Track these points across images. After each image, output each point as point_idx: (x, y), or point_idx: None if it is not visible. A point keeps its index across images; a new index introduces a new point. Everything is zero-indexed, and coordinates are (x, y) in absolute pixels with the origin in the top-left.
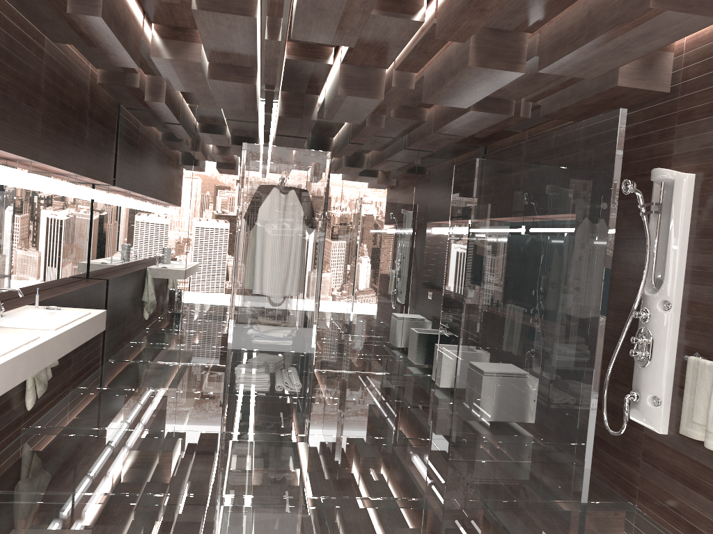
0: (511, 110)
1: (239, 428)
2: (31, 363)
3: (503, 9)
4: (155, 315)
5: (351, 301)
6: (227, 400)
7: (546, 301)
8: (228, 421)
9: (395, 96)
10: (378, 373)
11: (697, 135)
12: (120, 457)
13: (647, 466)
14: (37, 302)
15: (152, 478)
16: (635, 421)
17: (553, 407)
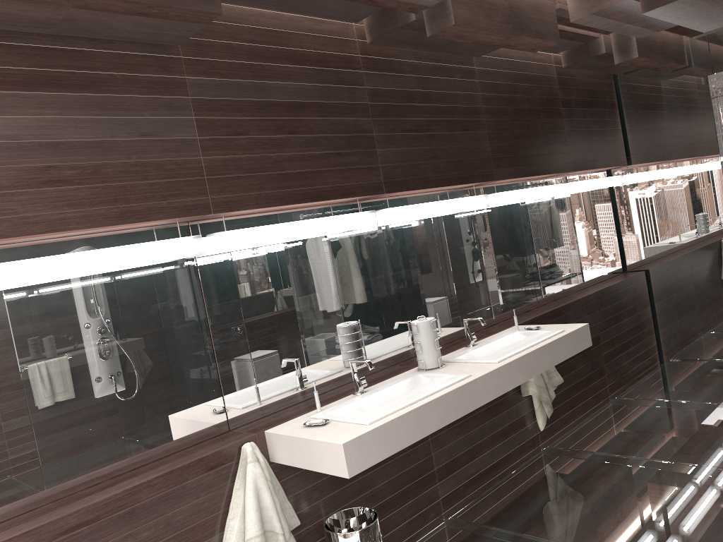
0: None
1: None
2: (450, 407)
3: None
4: (711, 303)
5: None
6: None
7: None
8: None
9: None
10: None
11: None
12: (617, 498)
13: None
14: (515, 324)
15: (639, 536)
16: None
17: None
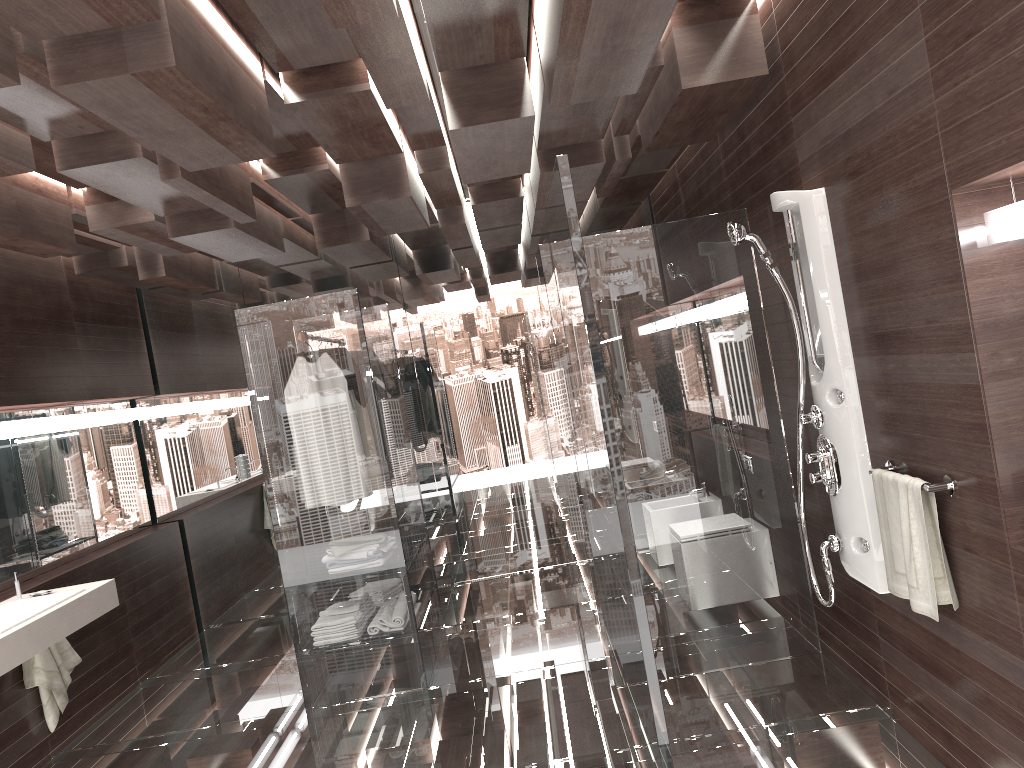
0: (600, 155)
1: (330, 698)
2: None
3: (448, 43)
4: (252, 552)
5: (513, 469)
6: (303, 664)
7: (593, 448)
8: (311, 691)
9: (441, 182)
10: (578, 561)
11: (812, 128)
12: None
13: (887, 646)
14: (18, 591)
15: None
16: (854, 578)
17: (625, 607)
